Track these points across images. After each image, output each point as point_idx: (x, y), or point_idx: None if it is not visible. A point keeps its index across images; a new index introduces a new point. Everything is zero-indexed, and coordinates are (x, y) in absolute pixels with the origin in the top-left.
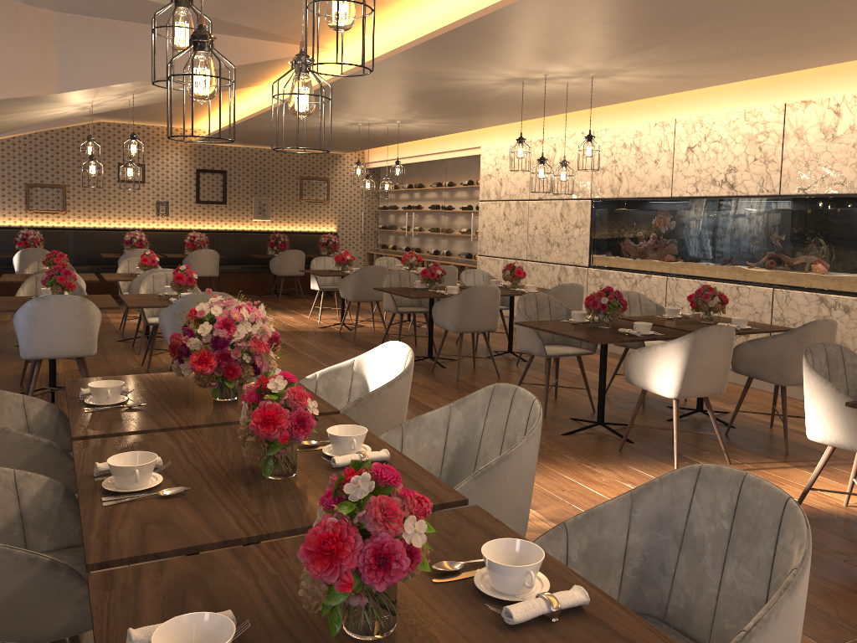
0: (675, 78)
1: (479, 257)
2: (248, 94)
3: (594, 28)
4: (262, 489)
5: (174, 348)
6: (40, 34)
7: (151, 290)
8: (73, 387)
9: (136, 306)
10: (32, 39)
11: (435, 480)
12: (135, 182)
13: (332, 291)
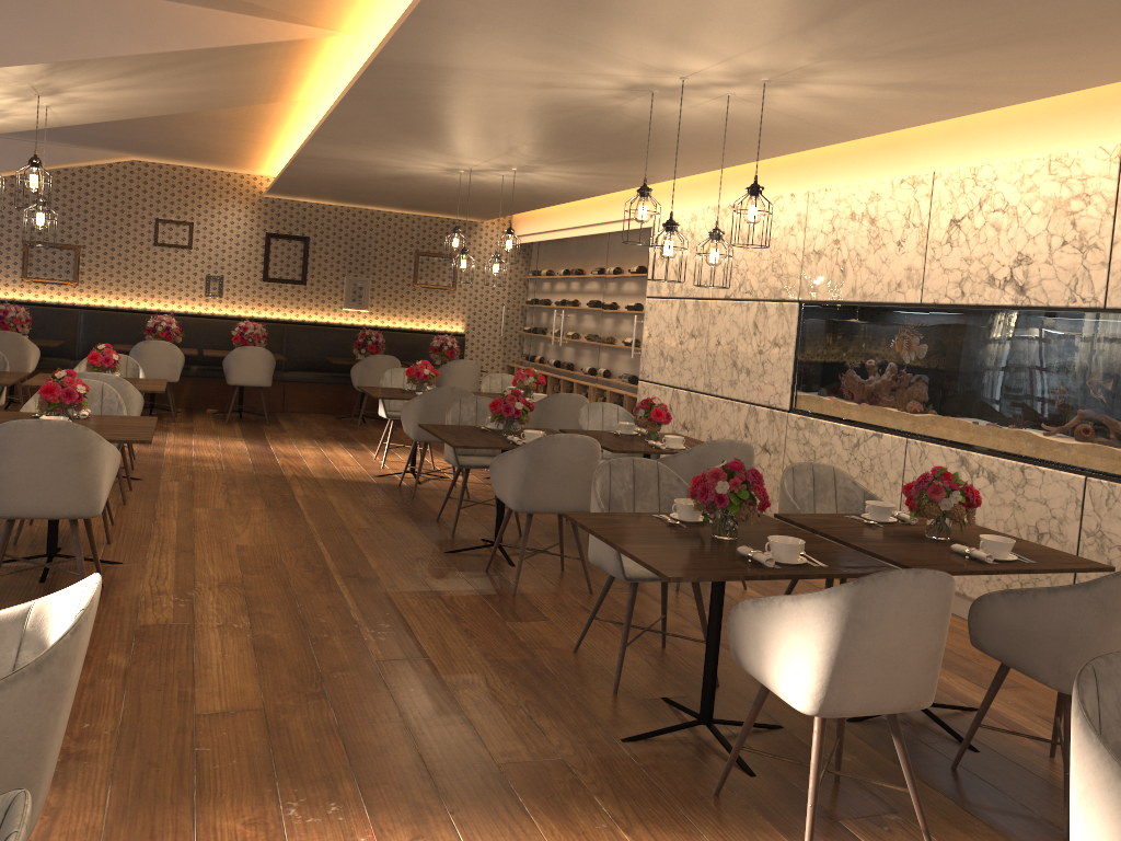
0: (916, 90)
1: (641, 383)
2: (290, 118)
3: None
4: None
5: None
6: None
7: None
8: None
9: None
10: None
11: None
12: (179, 246)
13: None
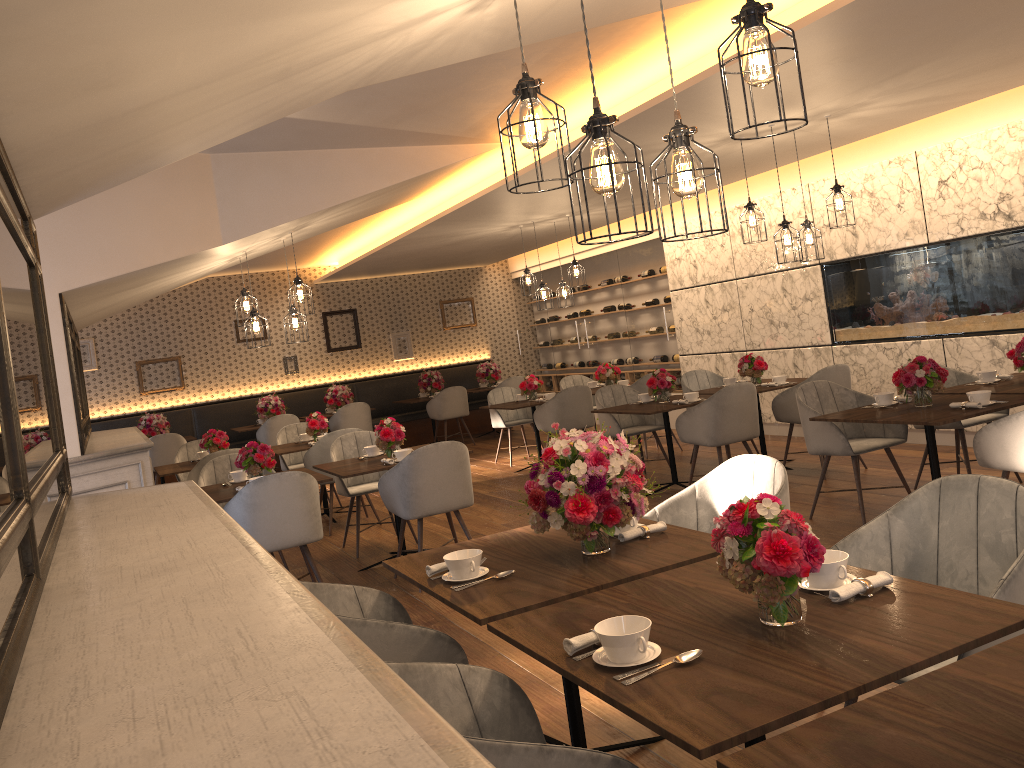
0: (925, 101)
1: (682, 357)
2: (391, 213)
3: (855, 57)
4: (785, 638)
5: (537, 499)
6: (198, 181)
7: (342, 455)
8: (403, 567)
9: (351, 474)
10: (190, 189)
11: (975, 596)
12: (257, 339)
13: (499, 429)
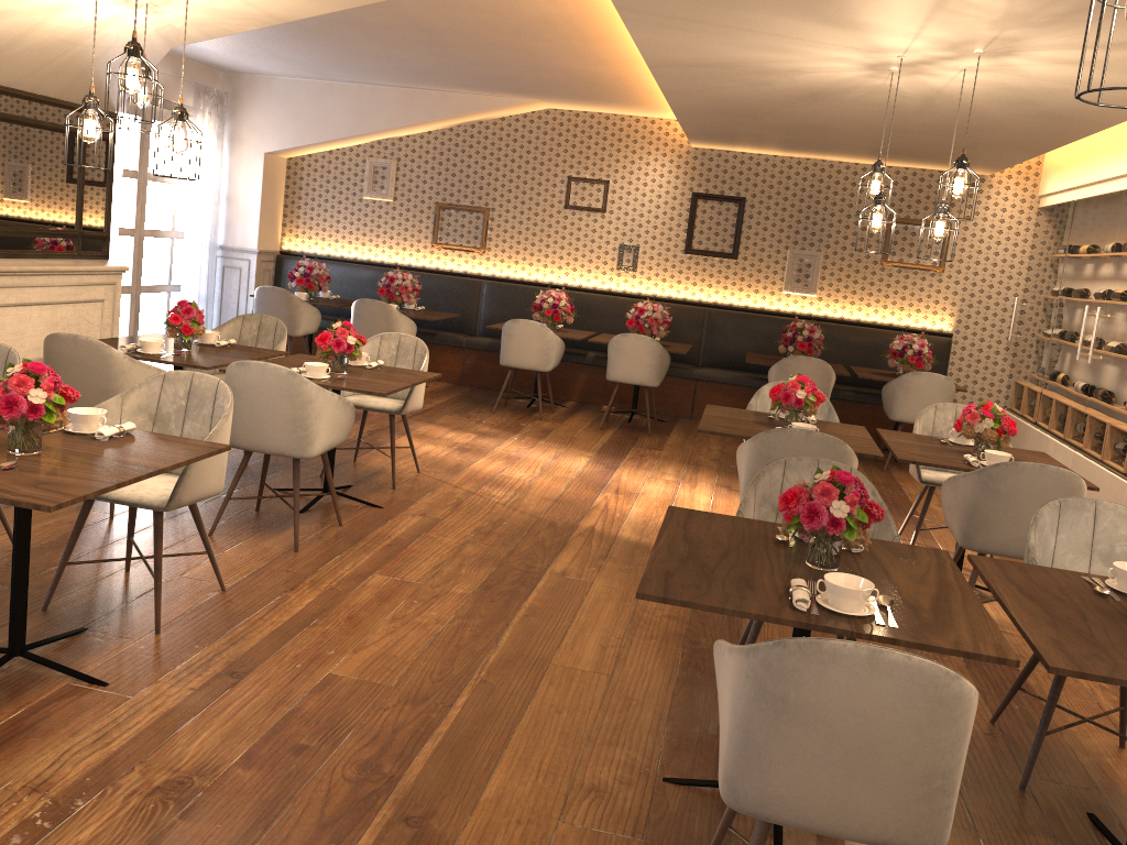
0: None
1: None
2: None
3: None
4: None
5: None
6: None
7: (153, 407)
8: None
9: None
10: None
11: None
12: (591, 209)
13: None
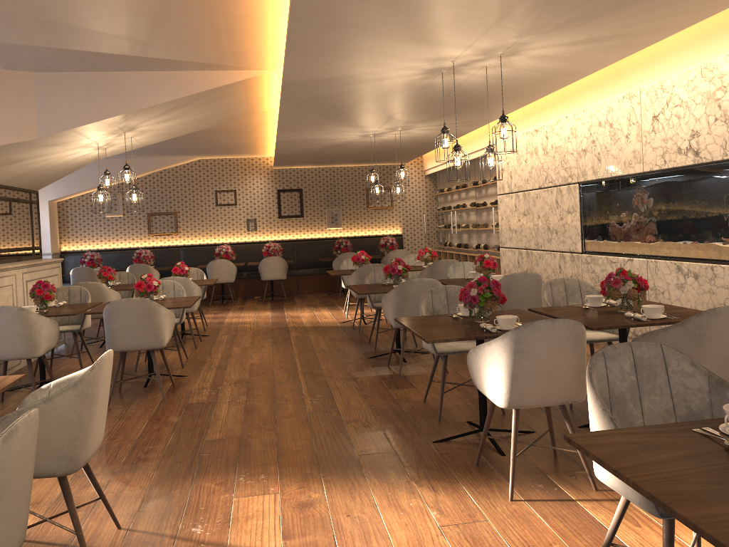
0: (594, 42)
1: (501, 249)
2: (269, 121)
3: None
4: None
5: None
6: (20, 92)
7: None
8: None
9: (90, 313)
10: (13, 97)
11: None
12: (229, 204)
13: None
